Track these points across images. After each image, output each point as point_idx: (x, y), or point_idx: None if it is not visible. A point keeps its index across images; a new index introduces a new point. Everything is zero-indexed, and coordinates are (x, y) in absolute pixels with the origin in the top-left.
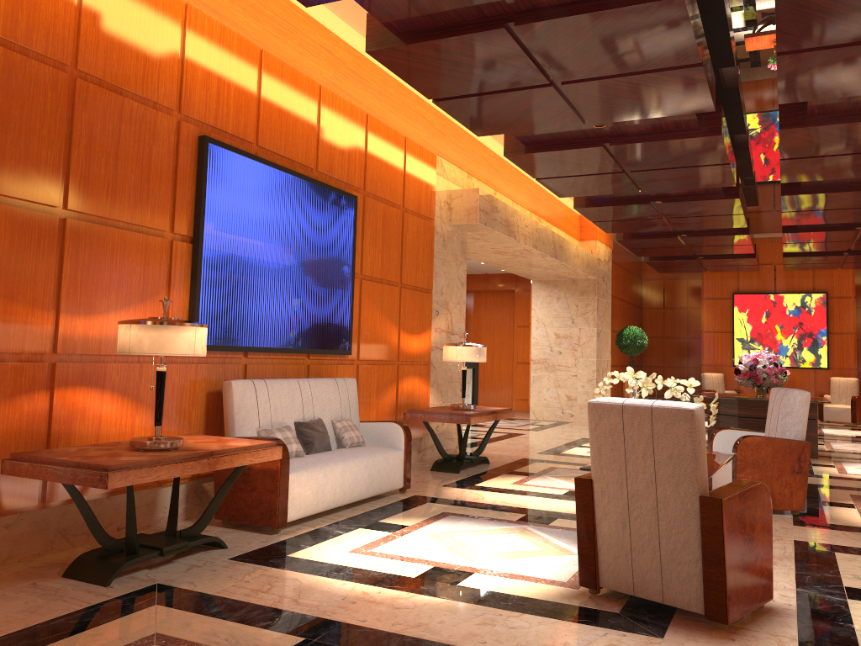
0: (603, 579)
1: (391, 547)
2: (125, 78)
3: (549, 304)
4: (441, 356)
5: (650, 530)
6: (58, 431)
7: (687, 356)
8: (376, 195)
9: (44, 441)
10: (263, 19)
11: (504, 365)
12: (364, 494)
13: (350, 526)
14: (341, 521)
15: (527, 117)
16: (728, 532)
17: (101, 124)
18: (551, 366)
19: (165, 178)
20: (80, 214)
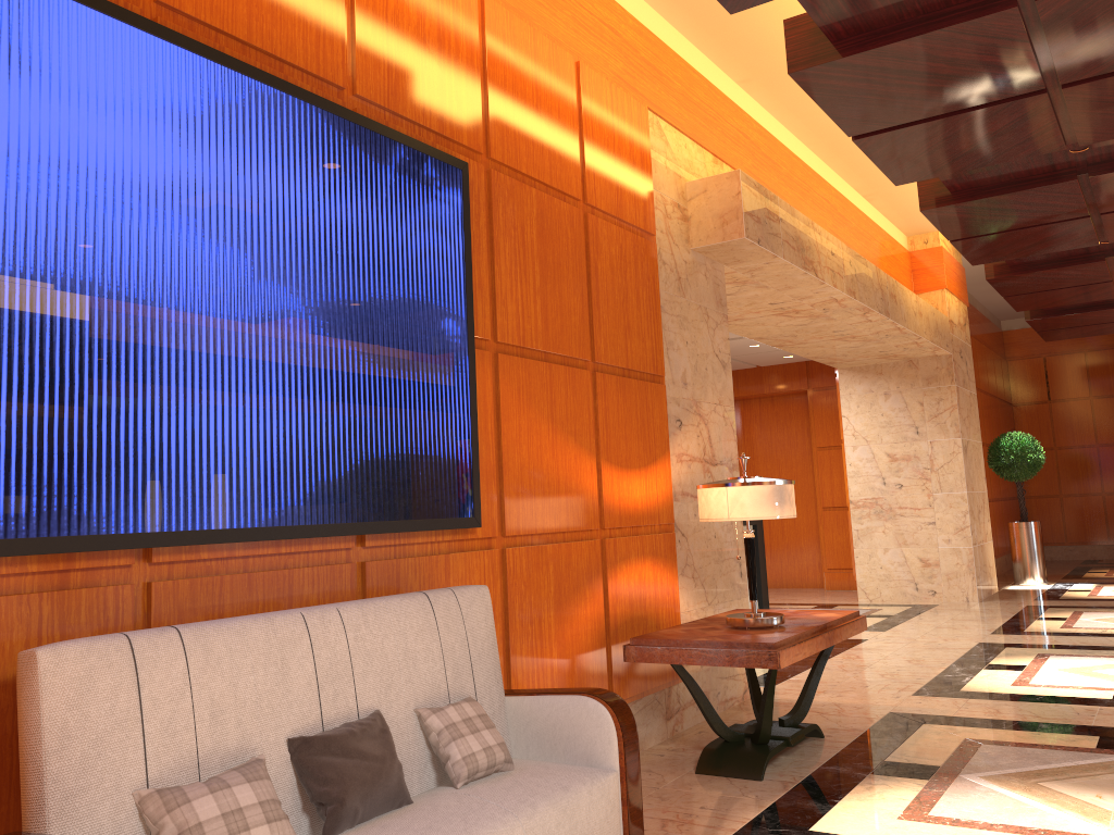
0: None
1: None
2: None
3: (871, 405)
4: (696, 510)
5: None
6: None
7: (1099, 475)
8: (518, 171)
9: None
10: None
11: (801, 514)
12: None
13: None
14: None
15: None
16: None
17: None
18: (888, 510)
19: None
20: None
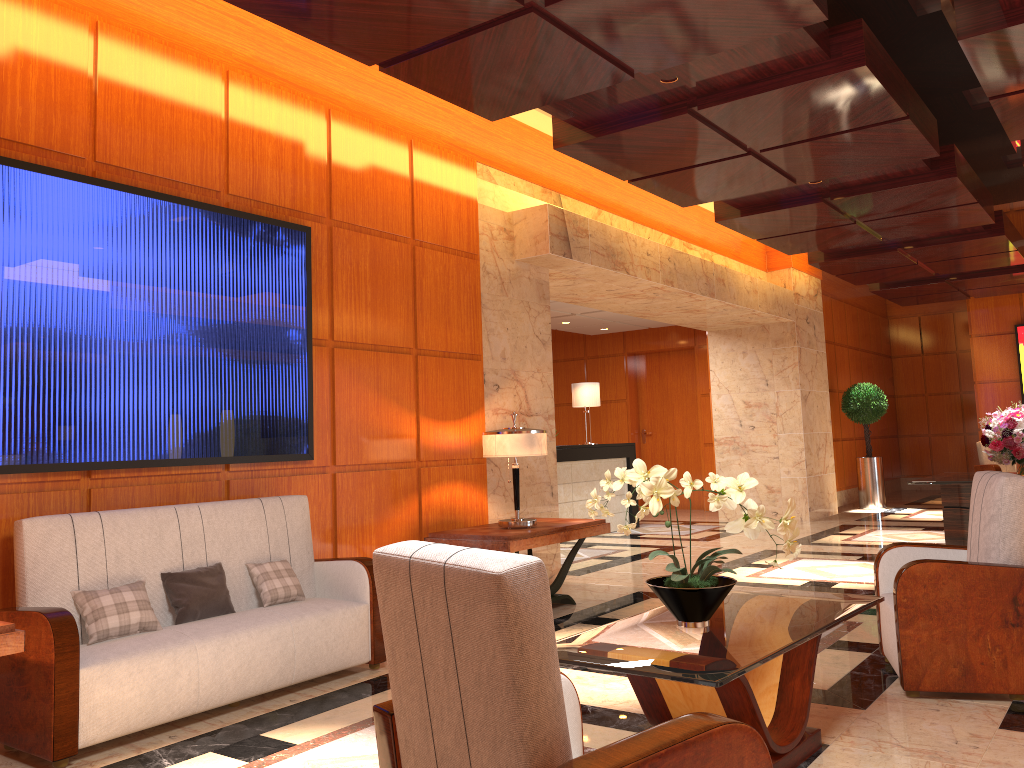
0: None
1: None
2: None
3: (733, 361)
4: None
5: None
6: None
7: (962, 418)
8: (355, 225)
9: None
10: None
11: (689, 448)
12: (274, 682)
13: (198, 749)
14: (203, 735)
15: (537, 76)
16: None
17: None
18: (743, 446)
19: None
20: None
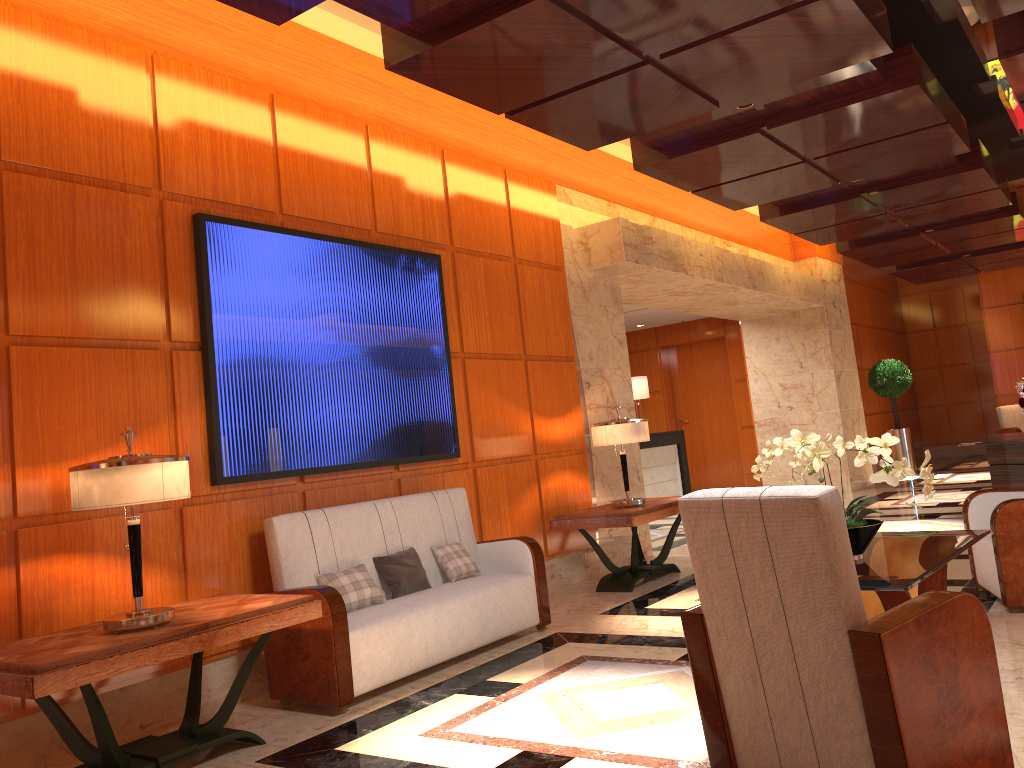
0: (741, 761)
1: (481, 721)
2: (74, 160)
3: (767, 347)
4: None
5: (790, 686)
6: (32, 616)
7: (977, 386)
8: (470, 249)
9: (15, 630)
10: (270, 56)
11: (726, 433)
12: (476, 641)
13: (443, 692)
14: (438, 684)
15: (638, 112)
16: (901, 685)
17: (45, 222)
18: (782, 426)
19: (149, 275)
20: (30, 339)
